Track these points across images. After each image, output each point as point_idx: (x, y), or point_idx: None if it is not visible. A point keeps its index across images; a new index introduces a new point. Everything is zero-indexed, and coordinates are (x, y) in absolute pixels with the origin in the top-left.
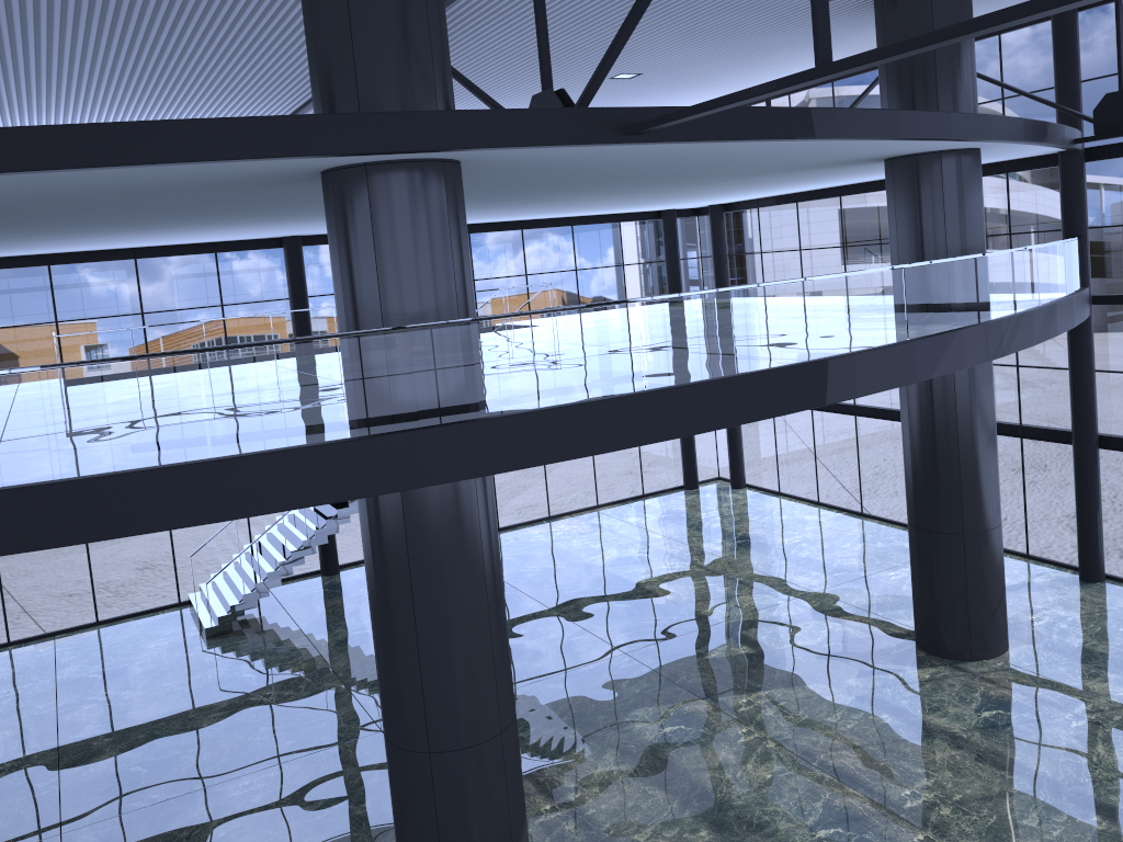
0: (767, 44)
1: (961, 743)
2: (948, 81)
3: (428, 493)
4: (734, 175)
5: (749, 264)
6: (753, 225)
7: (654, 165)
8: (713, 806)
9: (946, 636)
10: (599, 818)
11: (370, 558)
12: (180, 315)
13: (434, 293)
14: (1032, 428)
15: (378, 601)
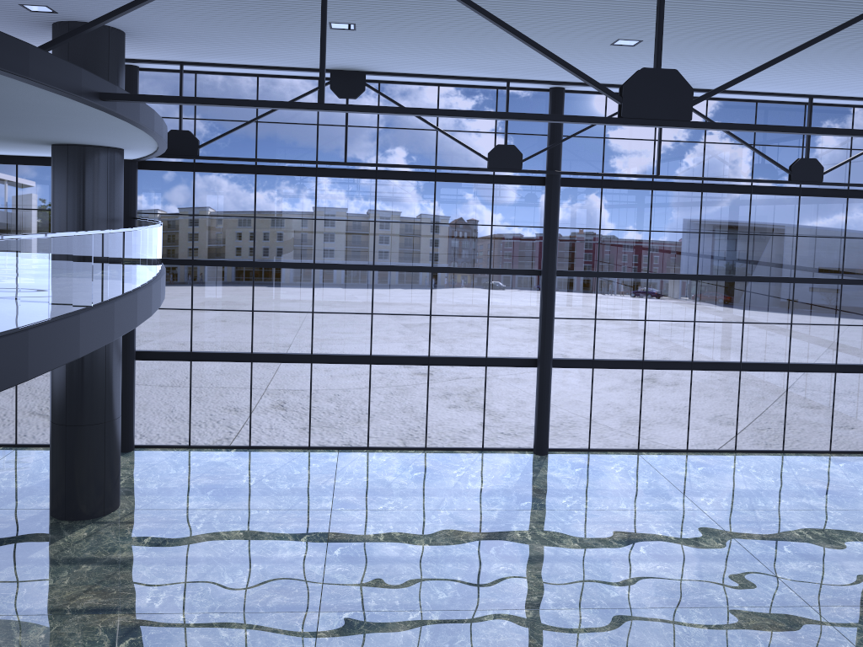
0: None
1: (150, 561)
2: None
3: None
4: None
5: None
6: None
7: None
8: None
9: (88, 502)
10: None
11: None
12: None
13: None
14: None
15: None
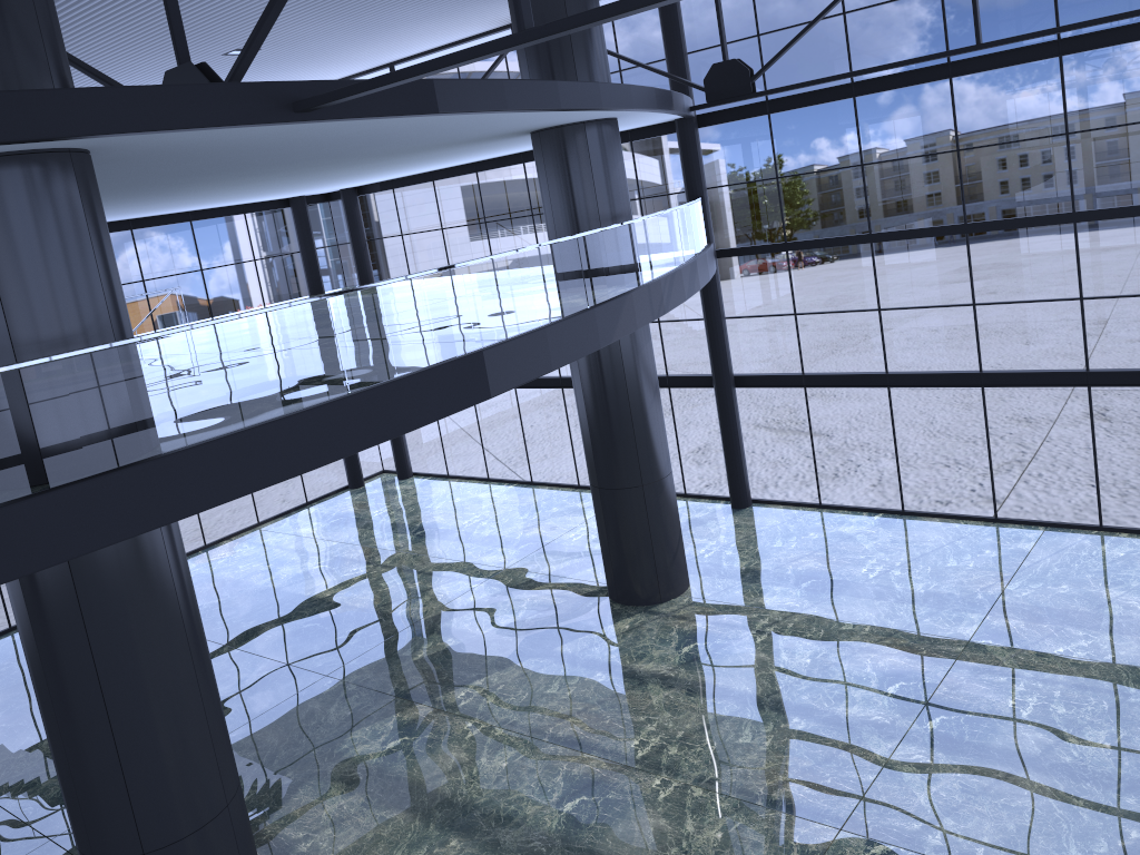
0: (395, 17)
1: (671, 683)
2: (583, 53)
3: (103, 552)
4: (383, 155)
5: (370, 249)
6: (369, 208)
7: (309, 146)
8: (457, 811)
9: (638, 584)
10: None
11: (32, 645)
12: None
13: (80, 311)
14: (678, 377)
15: (52, 693)
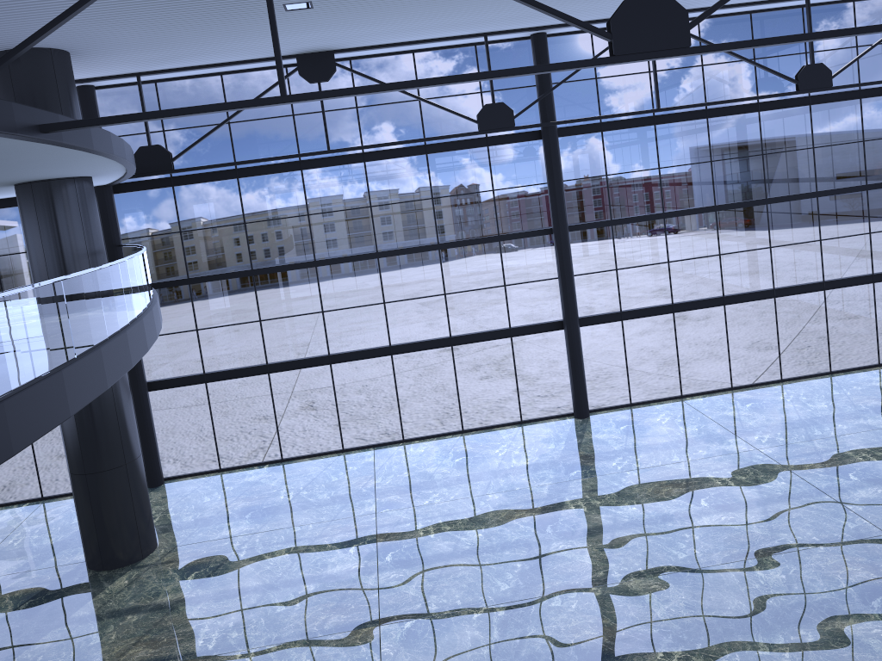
0: None
1: (197, 600)
2: None
3: None
4: None
5: None
6: None
7: None
8: None
9: (124, 548)
10: None
11: None
12: None
13: None
14: None
15: None
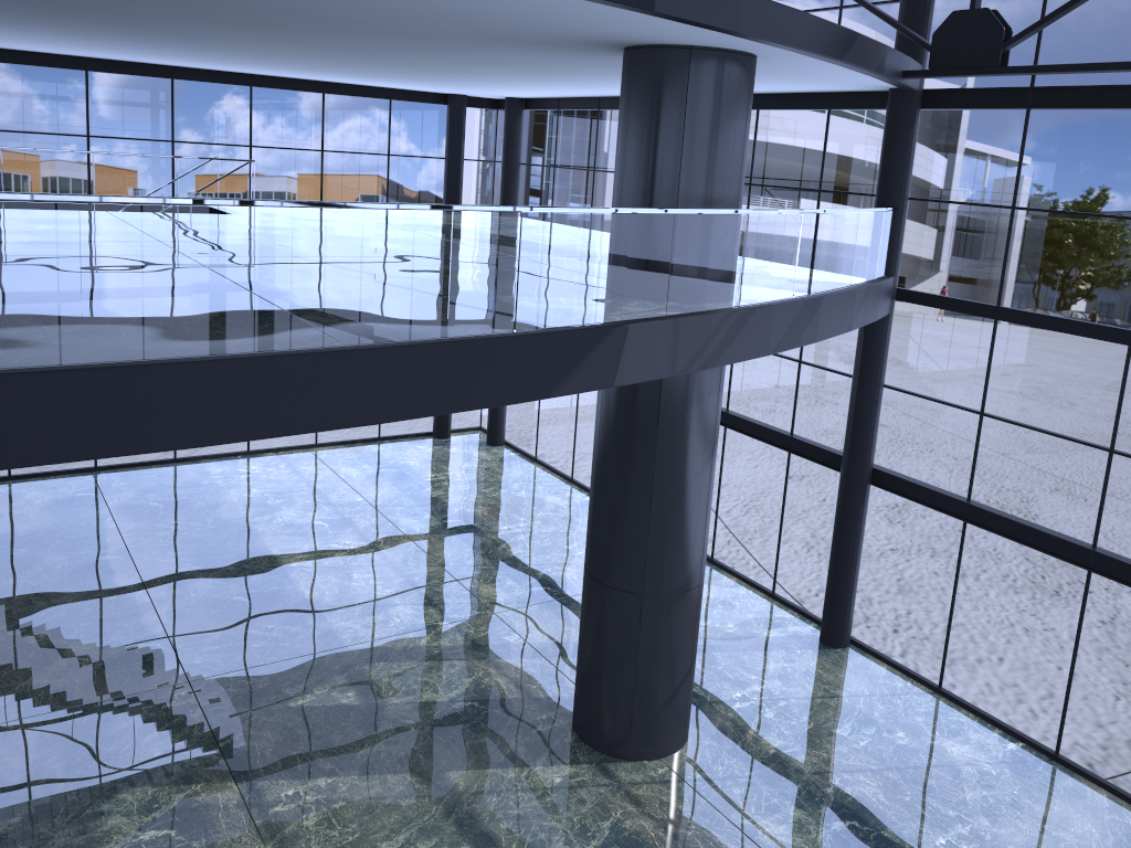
0: None
1: None
2: None
3: None
4: (413, 37)
5: None
6: None
7: None
8: None
9: (602, 723)
10: None
11: None
12: None
13: None
14: (802, 442)
15: None
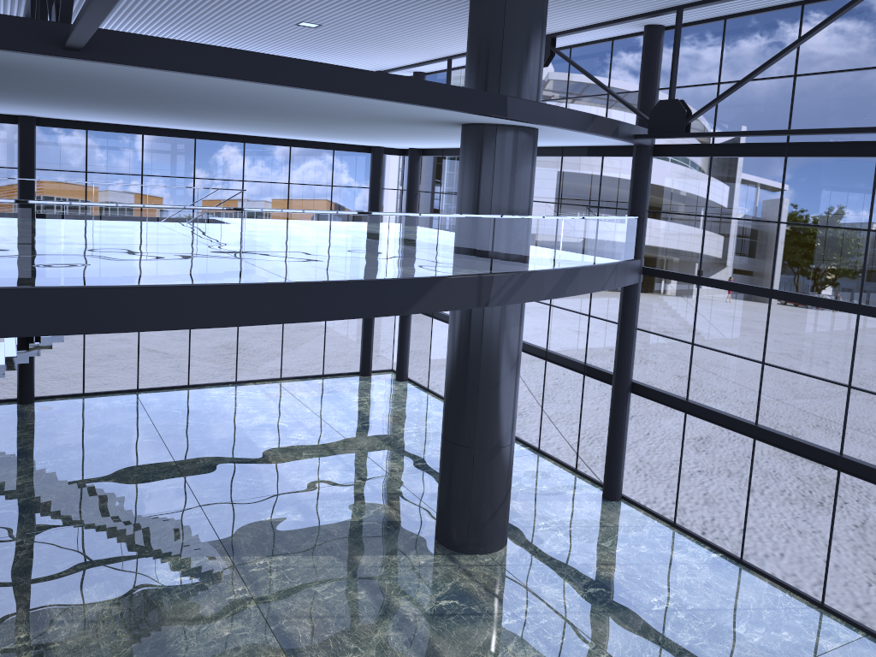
0: (411, 15)
1: (403, 626)
2: (510, 66)
3: None
4: (341, 119)
5: None
6: None
7: (204, 92)
8: (159, 654)
9: (451, 530)
10: (56, 652)
11: None
12: (52, 175)
13: None
14: (591, 368)
15: None
